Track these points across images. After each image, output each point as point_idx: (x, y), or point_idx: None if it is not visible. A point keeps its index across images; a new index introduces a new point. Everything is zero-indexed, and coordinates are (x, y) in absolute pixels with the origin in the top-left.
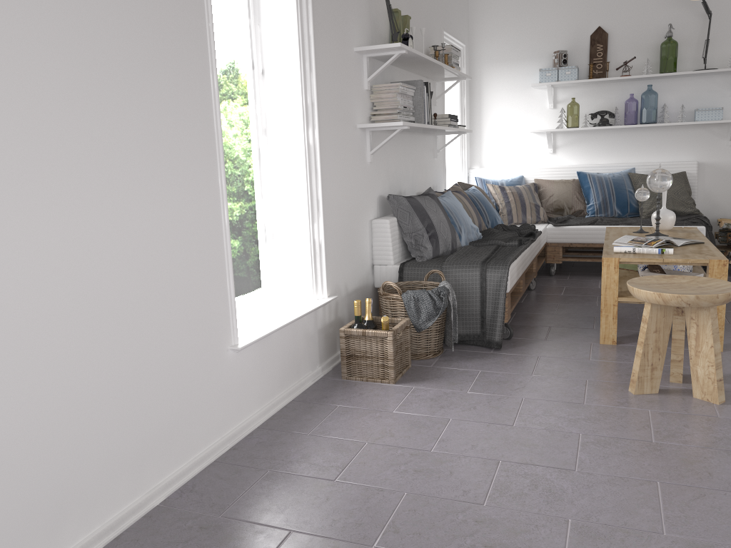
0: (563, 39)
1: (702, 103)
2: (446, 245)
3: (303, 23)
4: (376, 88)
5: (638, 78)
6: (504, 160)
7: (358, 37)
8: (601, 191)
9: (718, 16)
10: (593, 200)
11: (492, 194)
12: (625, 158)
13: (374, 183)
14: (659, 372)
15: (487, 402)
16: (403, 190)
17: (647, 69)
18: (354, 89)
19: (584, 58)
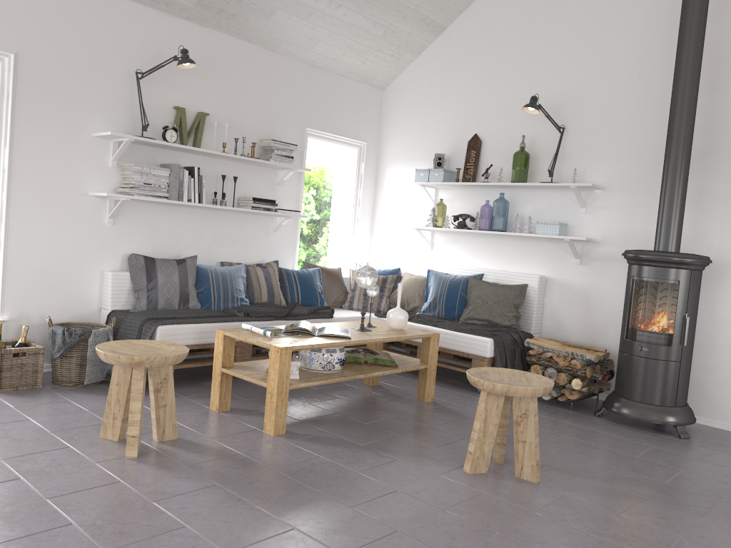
0: (447, 143)
1: (555, 217)
2: (171, 303)
3: (4, 112)
4: (124, 167)
5: (488, 185)
6: (394, 251)
7: (104, 126)
8: (435, 291)
9: (574, 130)
10: (428, 299)
11: (351, 279)
12: (487, 263)
13: (119, 242)
14: (119, 422)
15: (0, 415)
16: (186, 255)
17: (499, 177)
18: (88, 165)
19: (462, 163)
